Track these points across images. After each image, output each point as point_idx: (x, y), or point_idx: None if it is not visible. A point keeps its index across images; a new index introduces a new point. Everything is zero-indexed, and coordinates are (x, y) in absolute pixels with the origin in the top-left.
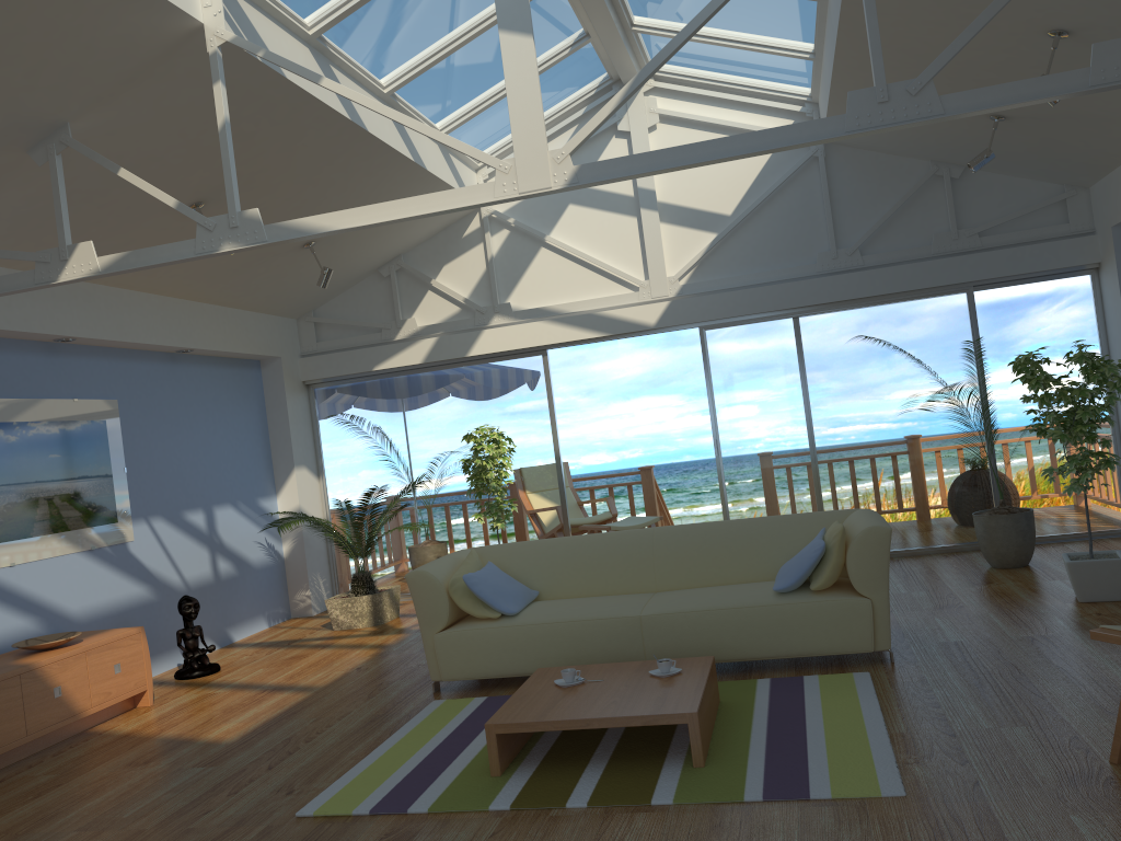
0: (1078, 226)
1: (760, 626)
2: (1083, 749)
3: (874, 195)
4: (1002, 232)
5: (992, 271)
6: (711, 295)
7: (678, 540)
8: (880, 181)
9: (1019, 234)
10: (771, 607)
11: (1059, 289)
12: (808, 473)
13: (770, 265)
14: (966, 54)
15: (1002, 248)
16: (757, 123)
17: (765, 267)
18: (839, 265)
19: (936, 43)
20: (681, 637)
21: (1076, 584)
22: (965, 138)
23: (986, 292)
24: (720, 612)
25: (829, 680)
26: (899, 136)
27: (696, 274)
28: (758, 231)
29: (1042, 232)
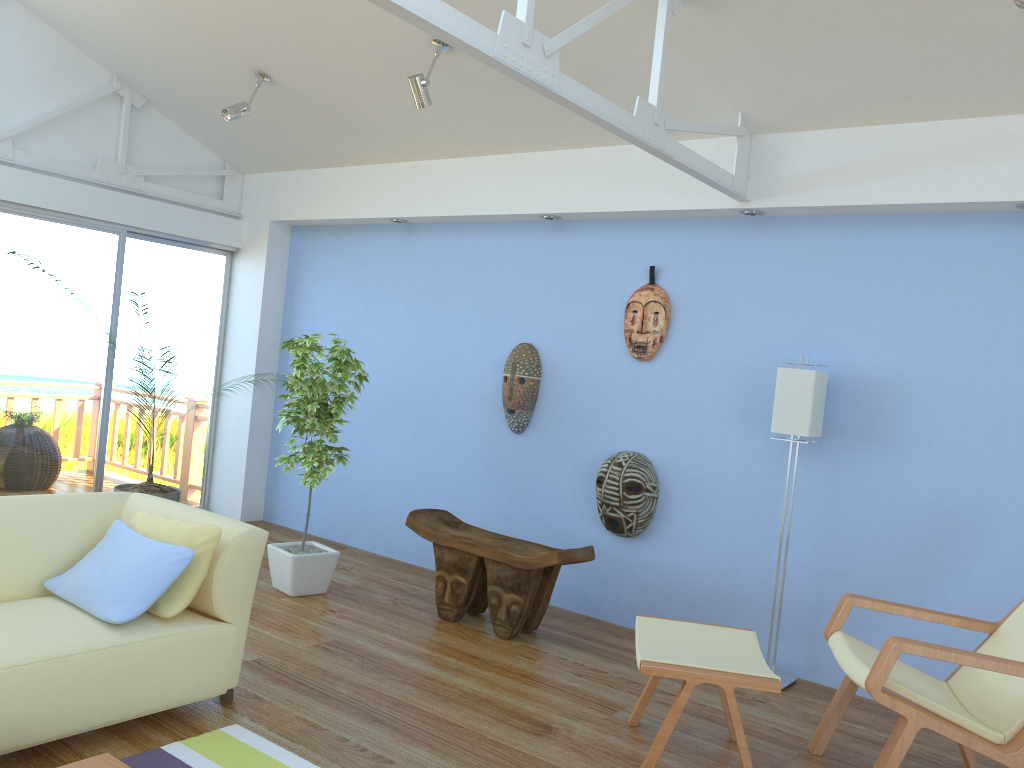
0: (230, 206)
1: (97, 682)
2: None
3: (42, 81)
4: (164, 185)
5: (151, 222)
6: None
7: None
8: (54, 69)
9: (181, 194)
10: (115, 649)
11: (198, 261)
12: None
13: None
14: (332, 6)
15: (160, 200)
16: None
17: None
18: None
19: None
20: None
21: (296, 578)
22: (194, 75)
23: (135, 242)
24: (38, 667)
25: (209, 748)
26: (117, 33)
27: None
28: None
29: (201, 200)
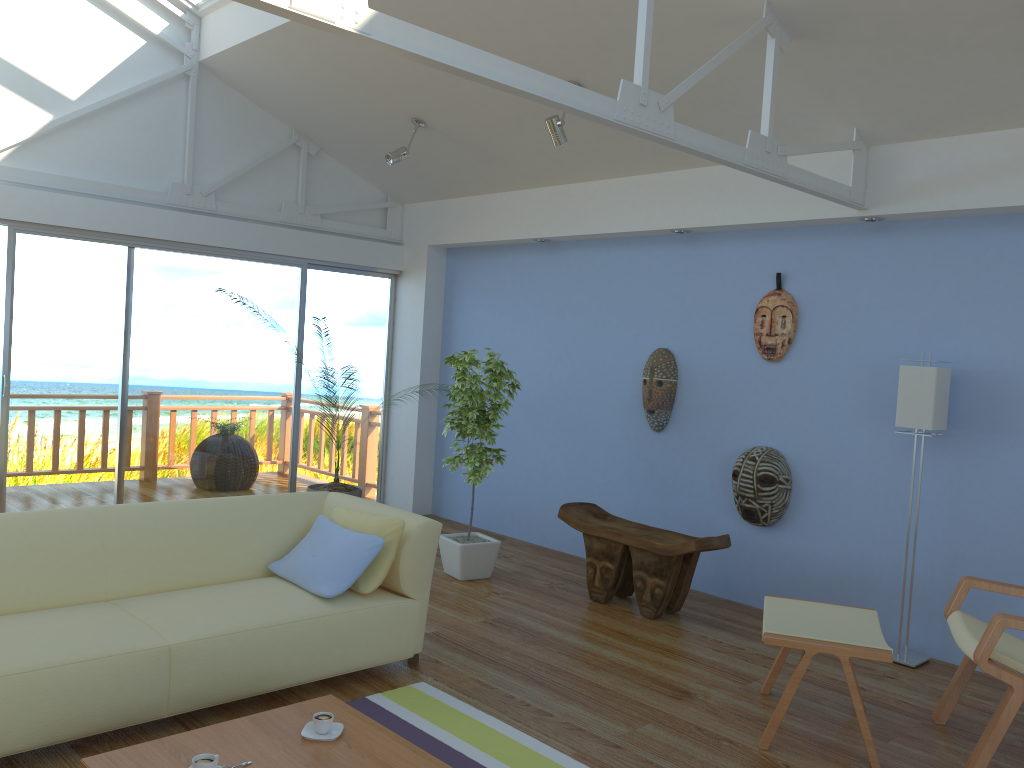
0: (393, 234)
1: (316, 643)
2: (723, 739)
3: (236, 141)
4: (336, 220)
5: (328, 254)
6: (36, 190)
7: (136, 527)
8: (245, 129)
9: (351, 227)
10: (328, 617)
11: (367, 285)
12: (116, 429)
13: (113, 177)
14: None
15: (334, 234)
16: (127, 5)
17: (107, 178)
18: (192, 203)
19: (467, 39)
20: (223, 669)
21: (464, 564)
22: (359, 125)
23: (315, 272)
24: (273, 630)
25: (403, 699)
26: (296, 95)
27: (15, 157)
28: (105, 132)
29: (368, 231)
